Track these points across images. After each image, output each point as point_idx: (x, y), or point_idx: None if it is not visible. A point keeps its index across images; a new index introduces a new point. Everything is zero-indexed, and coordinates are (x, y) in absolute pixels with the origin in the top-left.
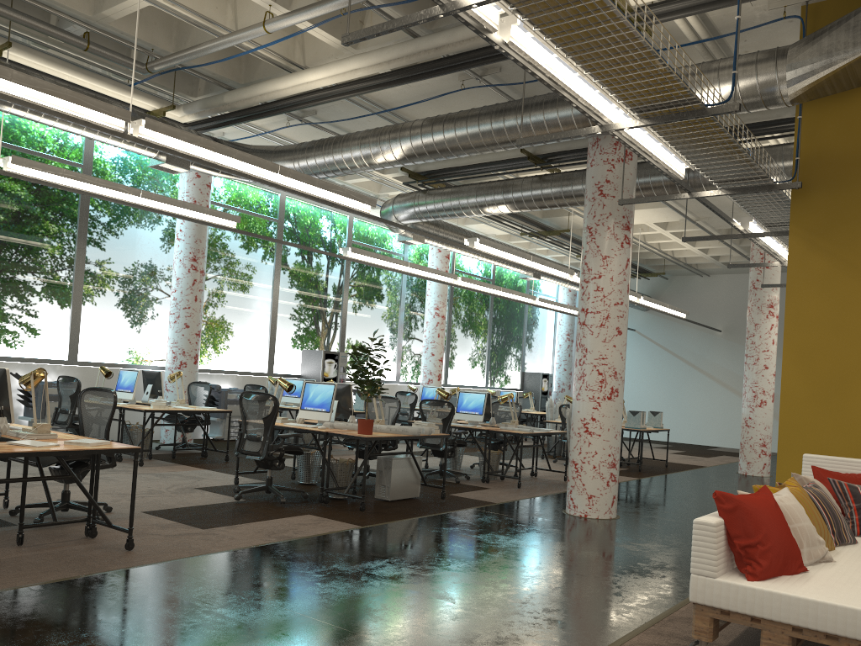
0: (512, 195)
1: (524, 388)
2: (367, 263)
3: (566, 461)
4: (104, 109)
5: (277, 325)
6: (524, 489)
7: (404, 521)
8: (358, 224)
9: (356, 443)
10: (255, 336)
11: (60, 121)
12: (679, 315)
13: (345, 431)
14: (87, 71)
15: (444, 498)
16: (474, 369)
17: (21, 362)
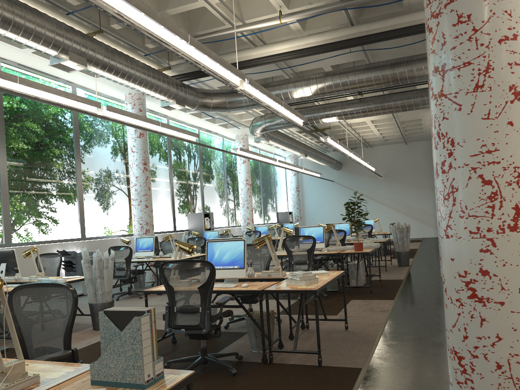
0: (348, 110)
1: (279, 221)
2: (244, 156)
3: (390, 254)
4: (238, 74)
5: (174, 200)
6: (390, 271)
7: (401, 294)
8: (202, 133)
9: (342, 257)
10: (165, 209)
11: (132, 81)
12: (373, 170)
13: (340, 251)
14: (127, 47)
15: (381, 281)
16: (258, 214)
17: (58, 243)
